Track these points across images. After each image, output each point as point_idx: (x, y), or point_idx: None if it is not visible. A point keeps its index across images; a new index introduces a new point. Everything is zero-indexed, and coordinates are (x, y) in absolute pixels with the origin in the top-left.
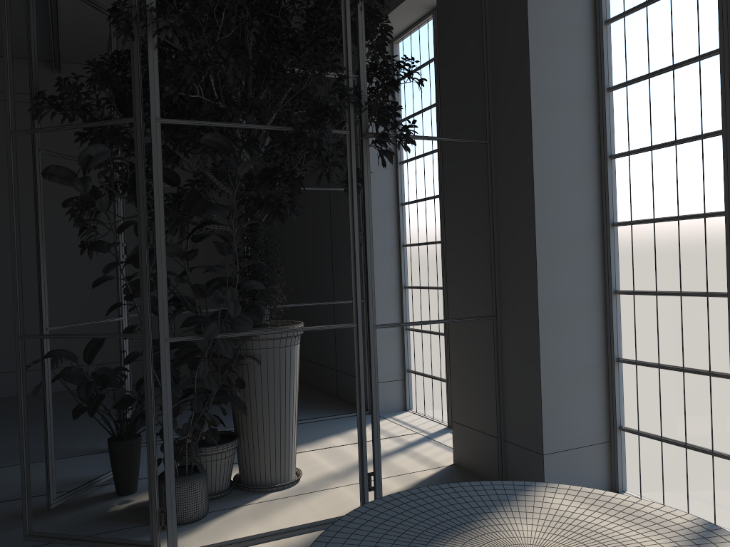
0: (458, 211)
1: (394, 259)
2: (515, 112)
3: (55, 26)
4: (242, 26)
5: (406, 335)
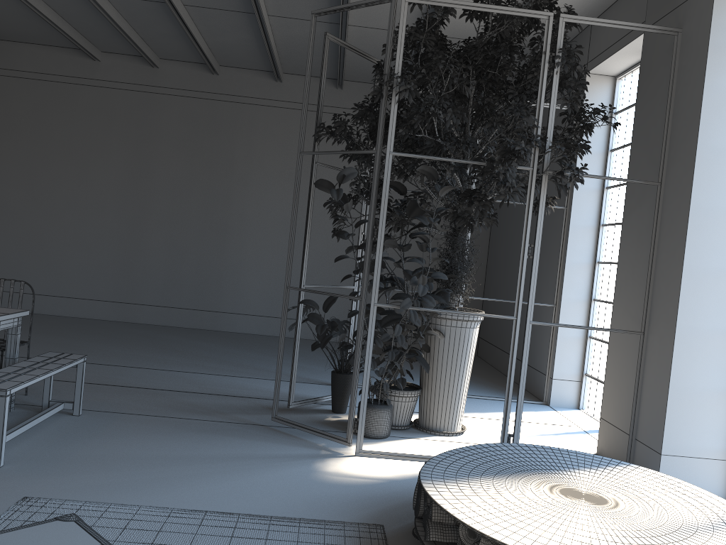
0: (630, 239)
1: (588, 273)
2: (683, 161)
3: (342, 56)
4: (462, 84)
5: (589, 343)
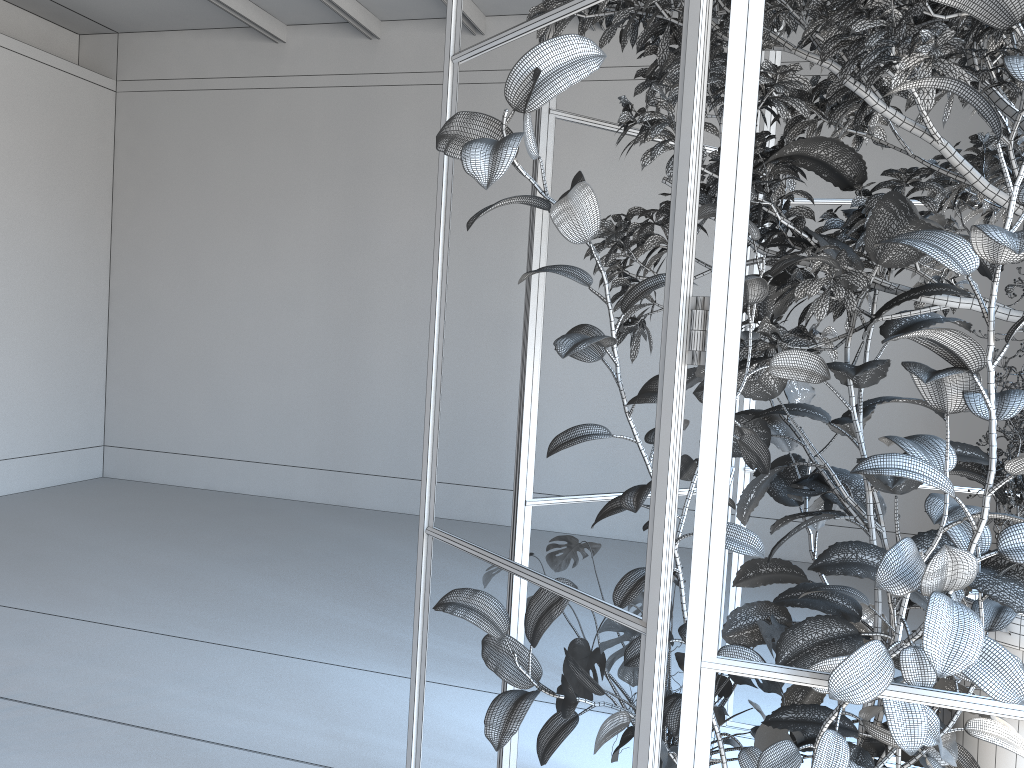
0: None
1: None
2: None
3: None
4: None
5: None
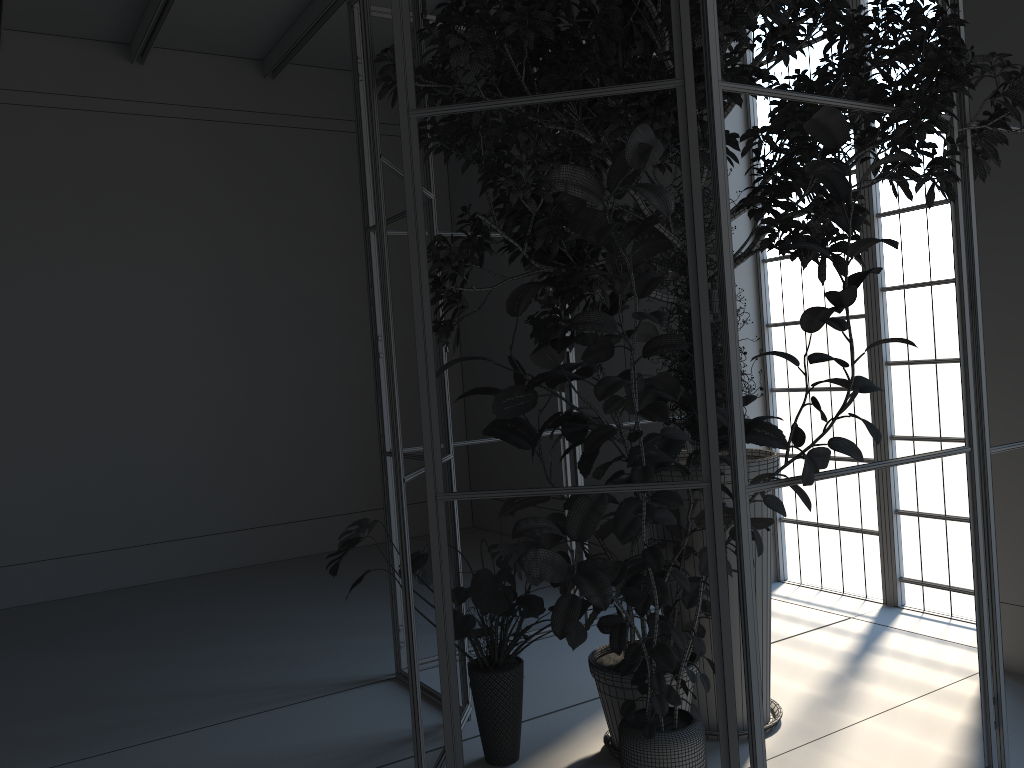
0: (1002, 260)
1: (754, 347)
2: None
3: None
4: None
5: None
